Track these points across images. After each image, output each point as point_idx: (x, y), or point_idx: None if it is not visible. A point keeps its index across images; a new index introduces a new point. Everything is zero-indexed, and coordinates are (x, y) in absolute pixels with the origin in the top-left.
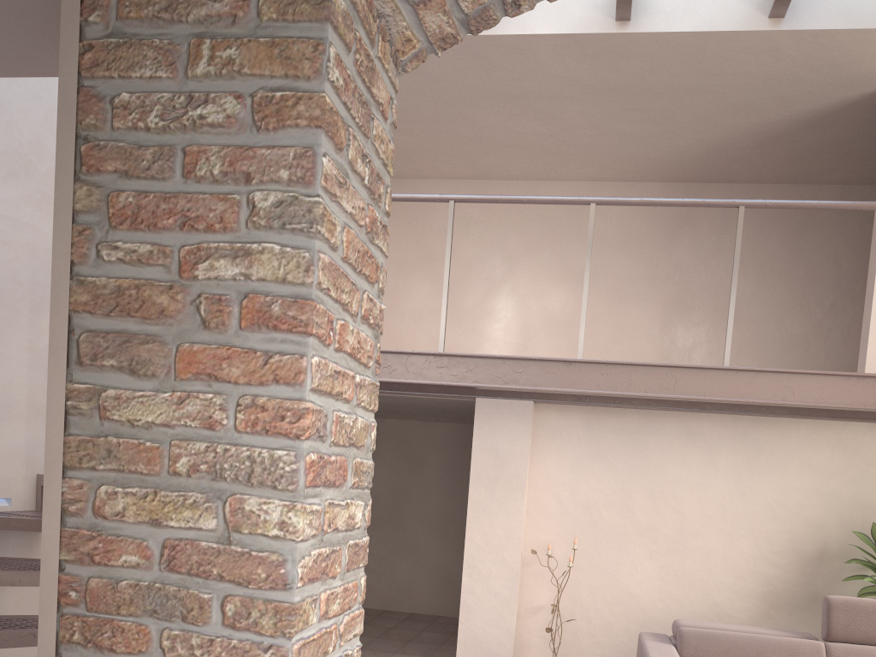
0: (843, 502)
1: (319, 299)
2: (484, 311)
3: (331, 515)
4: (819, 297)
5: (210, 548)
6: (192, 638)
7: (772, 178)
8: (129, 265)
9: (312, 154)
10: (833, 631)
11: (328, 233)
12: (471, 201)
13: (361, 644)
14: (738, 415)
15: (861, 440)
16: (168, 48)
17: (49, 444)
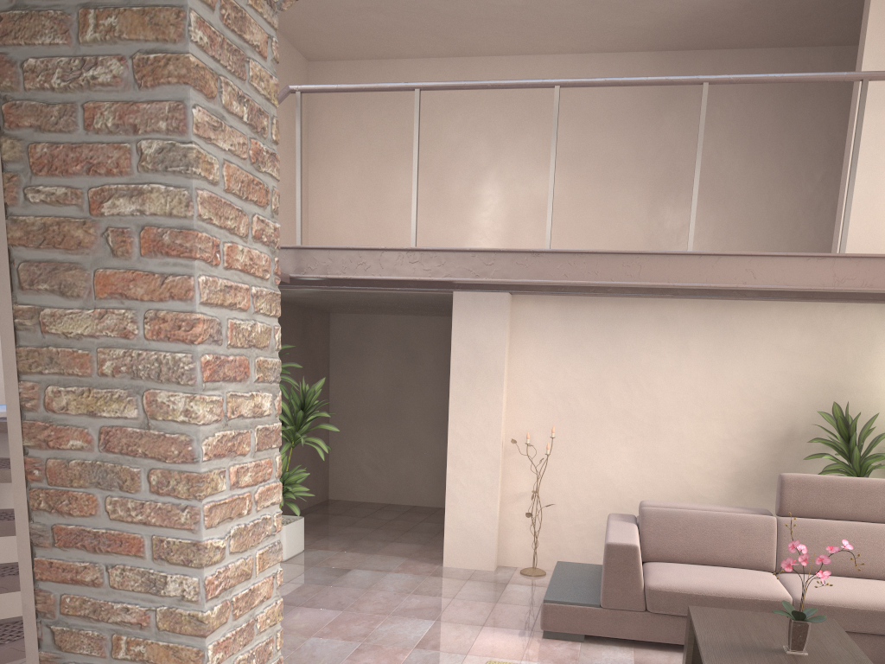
0: (811, 383)
1: (202, 228)
2: (471, 200)
3: (234, 404)
4: (810, 171)
5: (135, 433)
6: (128, 503)
7: (763, 42)
8: (50, 205)
9: (183, 107)
10: (785, 507)
11: (205, 172)
12: (436, 89)
13: (281, 511)
14: (710, 299)
15: (831, 320)
16: (62, 18)
17: (5, 354)
